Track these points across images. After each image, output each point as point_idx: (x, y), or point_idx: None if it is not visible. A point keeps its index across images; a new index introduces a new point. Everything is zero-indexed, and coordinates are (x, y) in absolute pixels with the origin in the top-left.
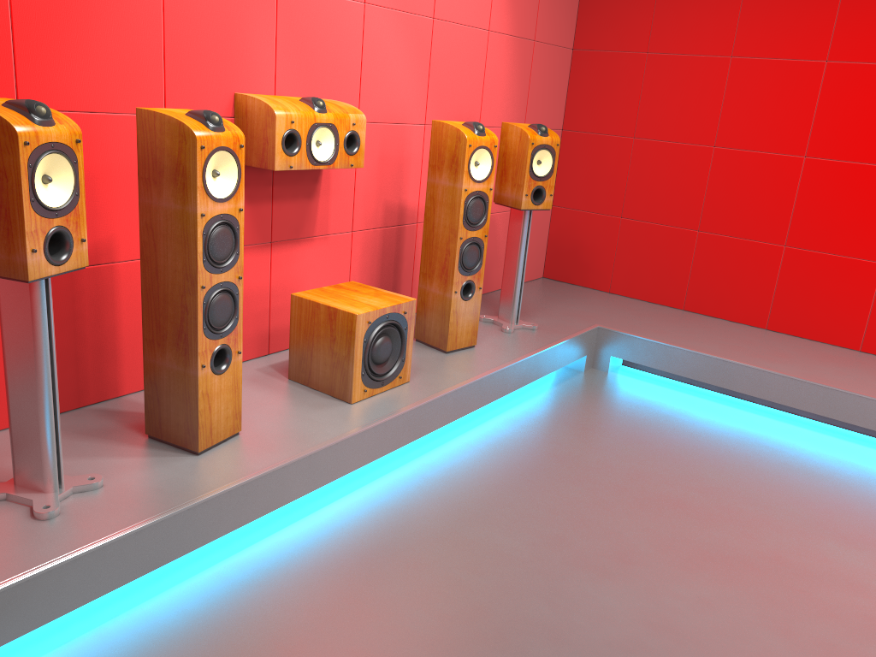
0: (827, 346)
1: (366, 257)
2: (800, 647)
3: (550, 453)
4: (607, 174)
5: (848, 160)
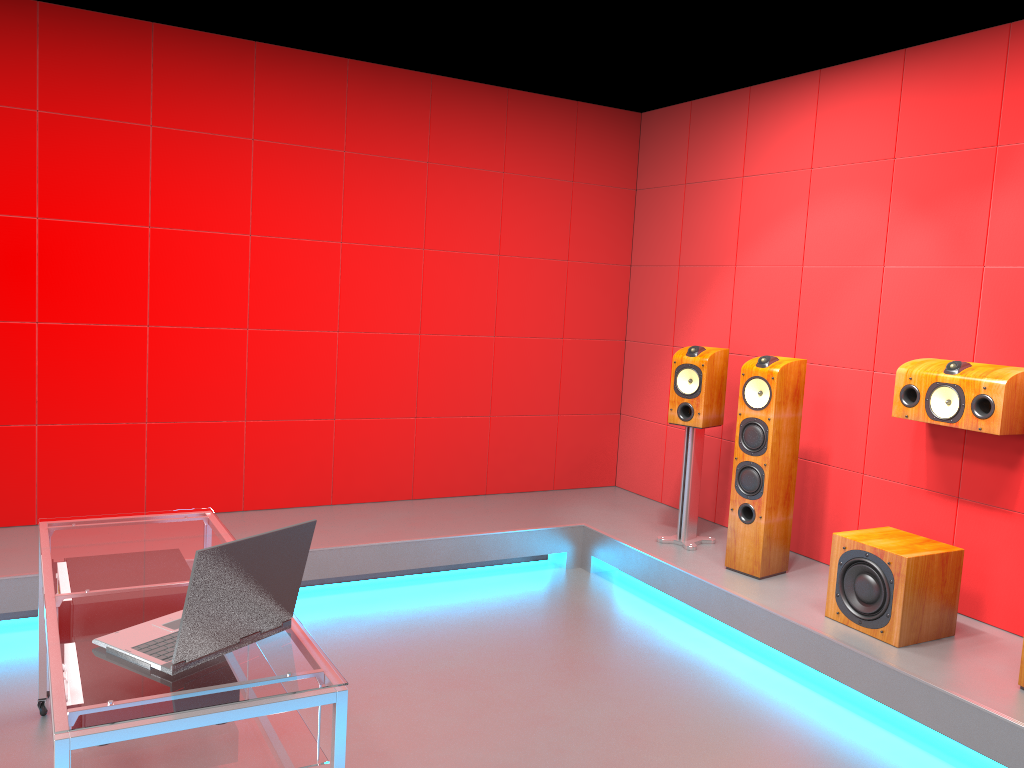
0: None
1: None
2: (486, 766)
3: None
4: None
5: None
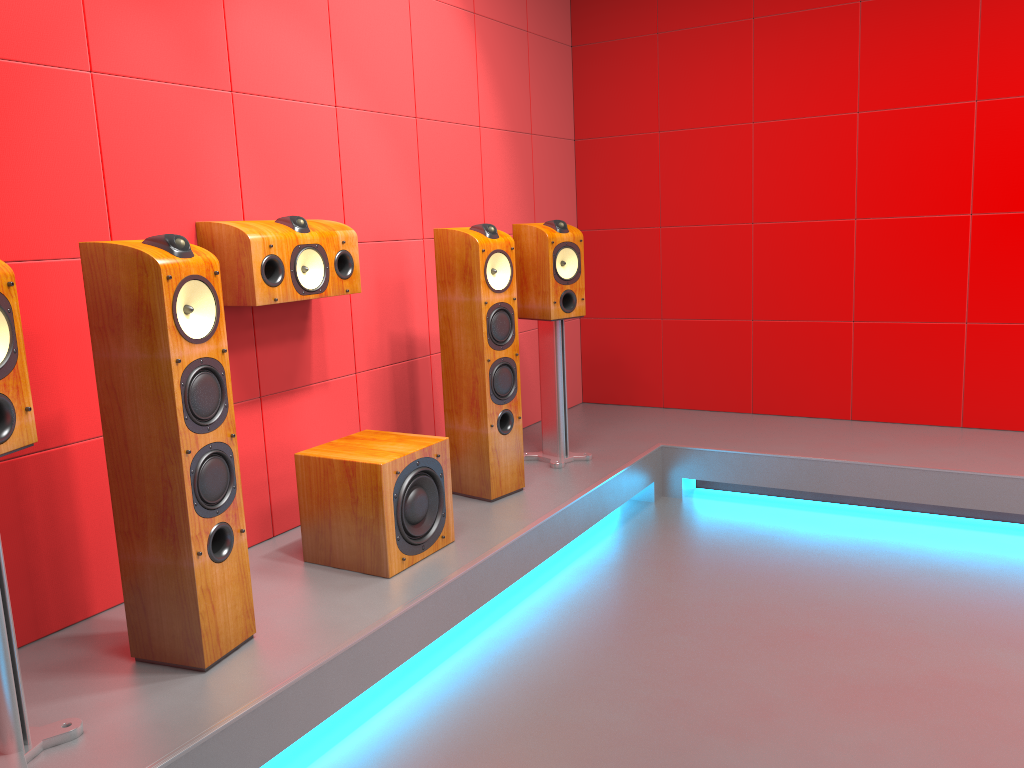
0: (924, 428)
1: (376, 402)
2: None
3: (639, 602)
4: (638, 273)
5: (903, 215)
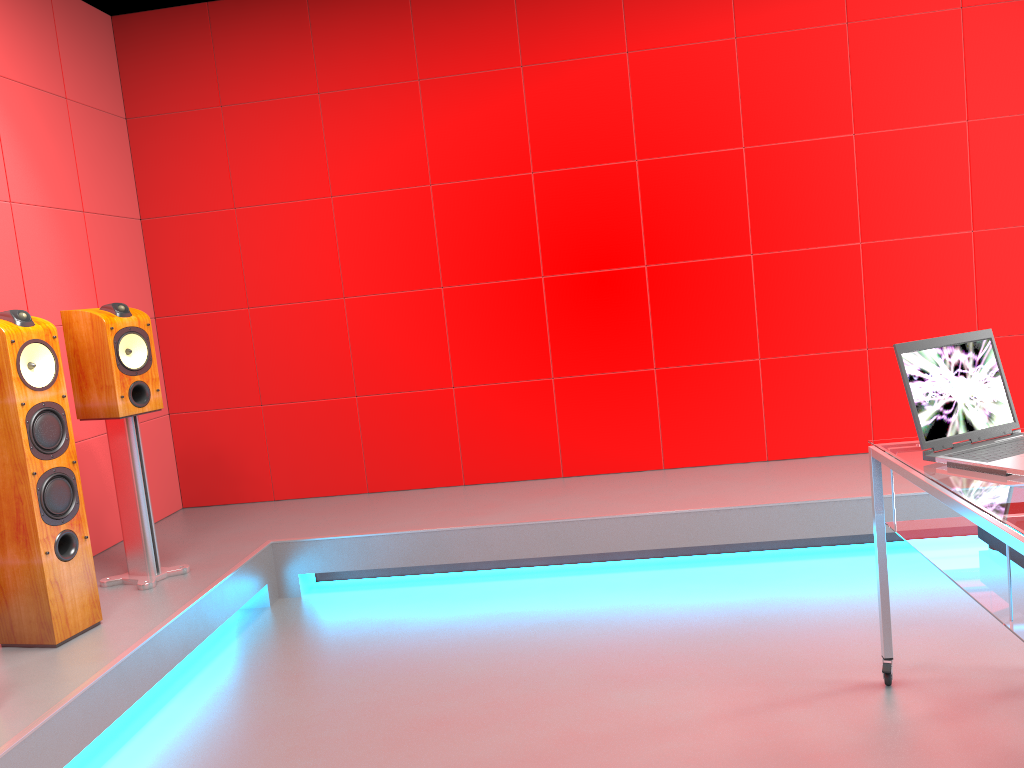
0: (531, 482)
1: None
2: None
3: (253, 729)
4: (230, 358)
5: (485, 281)
